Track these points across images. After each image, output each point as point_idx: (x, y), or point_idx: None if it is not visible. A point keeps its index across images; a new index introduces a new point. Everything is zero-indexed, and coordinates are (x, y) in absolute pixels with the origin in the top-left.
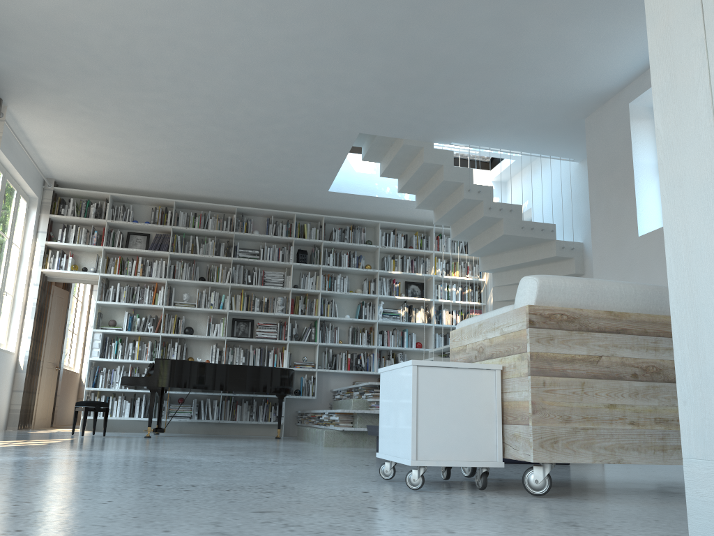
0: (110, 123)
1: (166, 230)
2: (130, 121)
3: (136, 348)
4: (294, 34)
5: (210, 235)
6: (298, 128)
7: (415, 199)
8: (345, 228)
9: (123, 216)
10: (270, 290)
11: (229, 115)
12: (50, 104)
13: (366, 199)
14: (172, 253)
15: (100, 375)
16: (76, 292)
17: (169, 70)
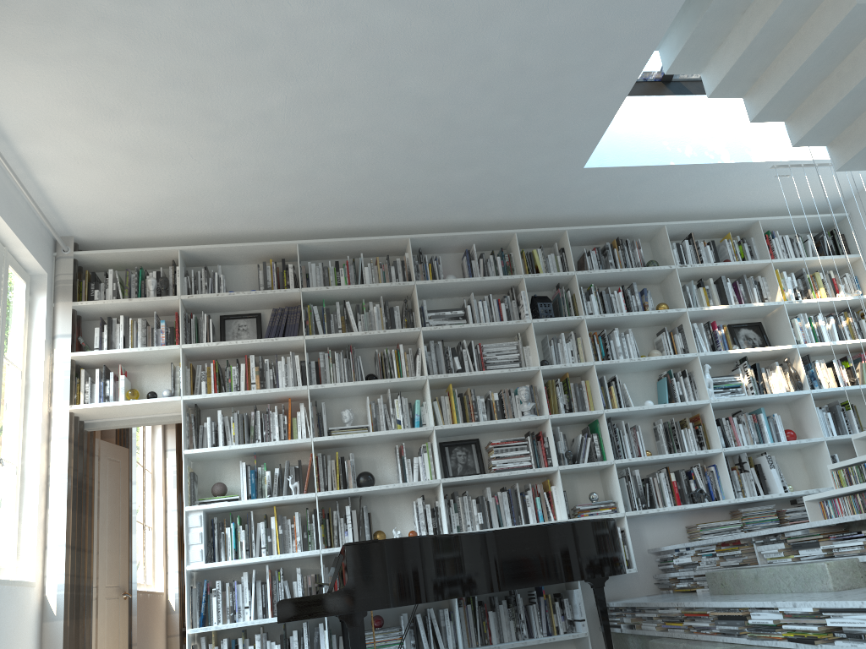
0: (166, 46)
1: (291, 300)
2: (208, 27)
3: (272, 531)
4: None
5: (370, 297)
6: None
7: (741, 159)
8: (605, 246)
9: (207, 287)
10: (500, 378)
11: None
12: (29, 3)
13: (649, 175)
14: (310, 337)
15: (212, 597)
16: (140, 457)
17: None
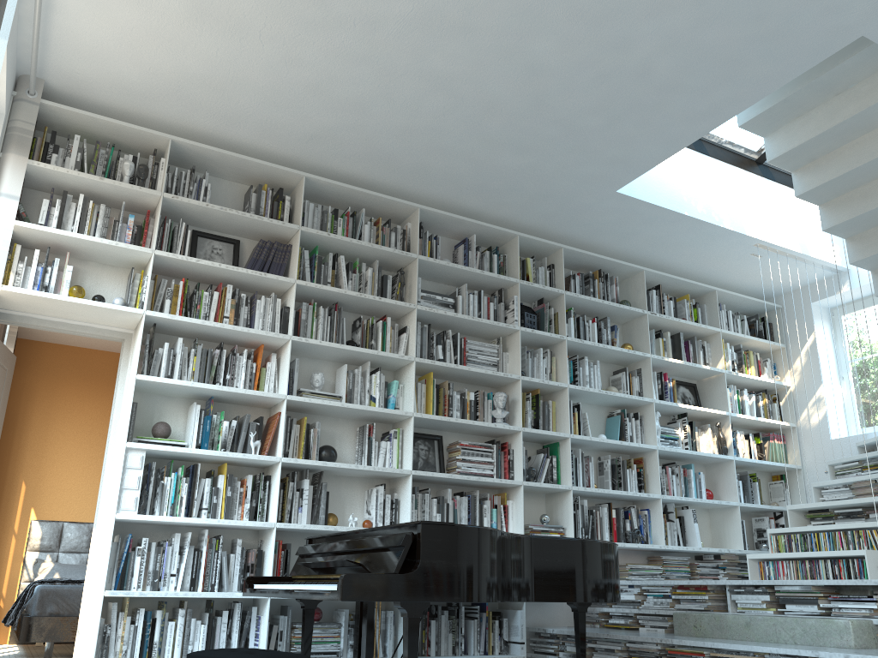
0: None
1: (281, 236)
2: None
3: (219, 491)
4: None
5: (363, 258)
6: None
7: (738, 228)
8: (589, 274)
9: (190, 193)
10: (476, 378)
11: None
12: None
13: (661, 218)
14: (302, 283)
15: (136, 556)
16: None
17: None
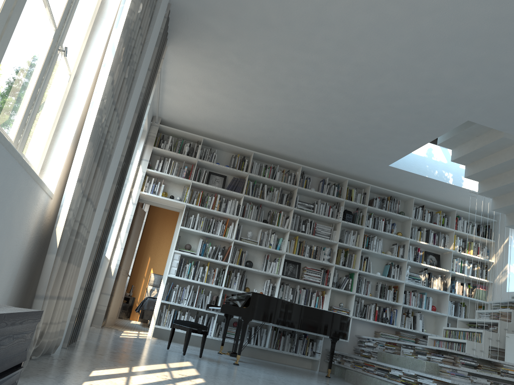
0: (247, 77)
1: (242, 175)
2: (267, 77)
3: (205, 272)
4: (502, 14)
5: (275, 185)
6: (416, 107)
7: (457, 184)
8: (384, 198)
9: (209, 158)
10: (319, 240)
11: (362, 85)
12: (207, 50)
13: (415, 177)
14: (246, 196)
15: (173, 290)
16: None
17: (344, 34)
